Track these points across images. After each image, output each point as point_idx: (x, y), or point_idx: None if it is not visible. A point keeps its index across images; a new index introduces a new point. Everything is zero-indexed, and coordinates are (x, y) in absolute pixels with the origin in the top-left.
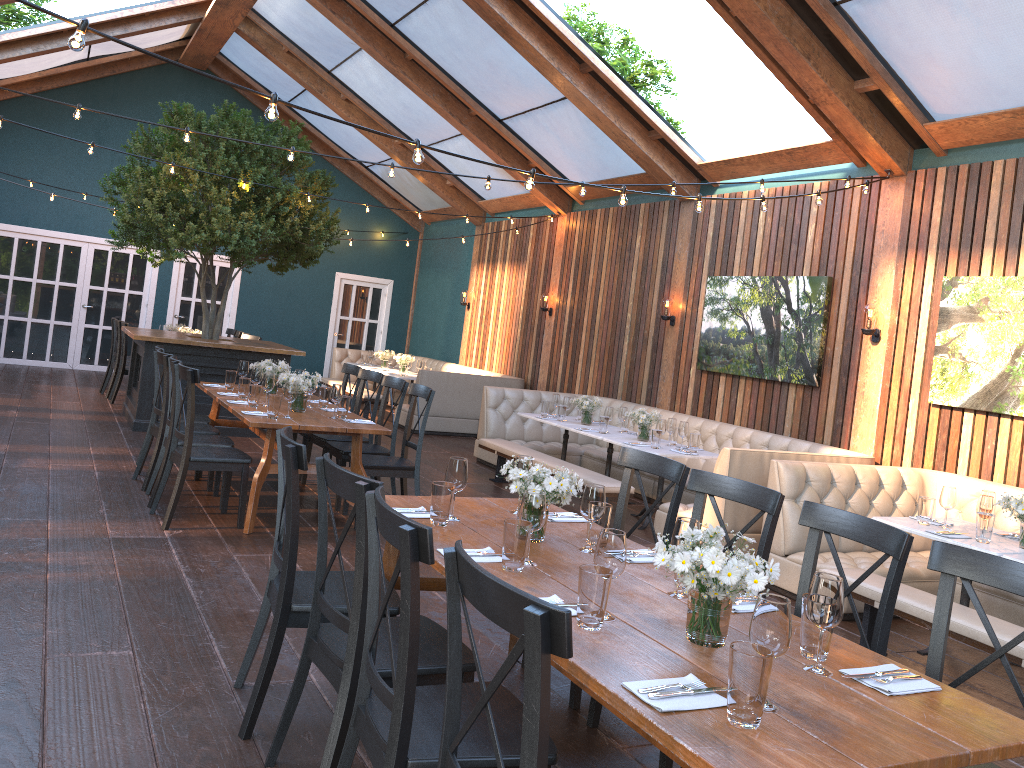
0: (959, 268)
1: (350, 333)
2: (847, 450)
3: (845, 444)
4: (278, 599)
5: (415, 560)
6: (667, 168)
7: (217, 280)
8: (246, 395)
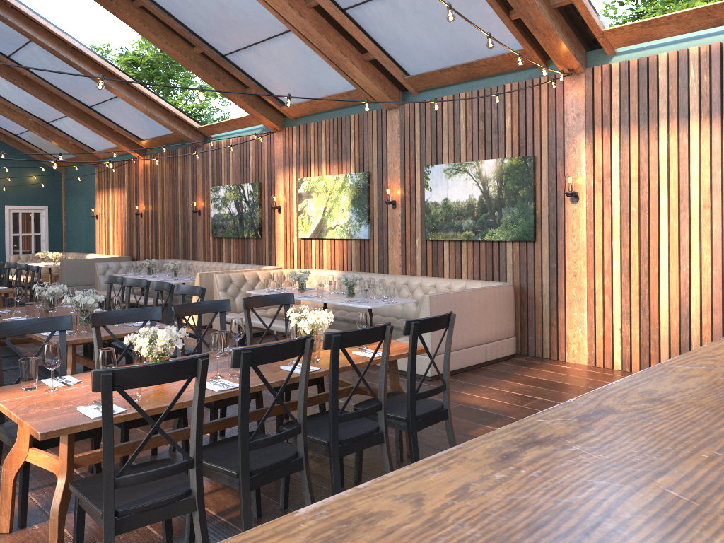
0: (304, 173)
1: (22, 244)
2: (273, 266)
3: (274, 263)
4: None
5: None
6: (183, 130)
7: None
8: None
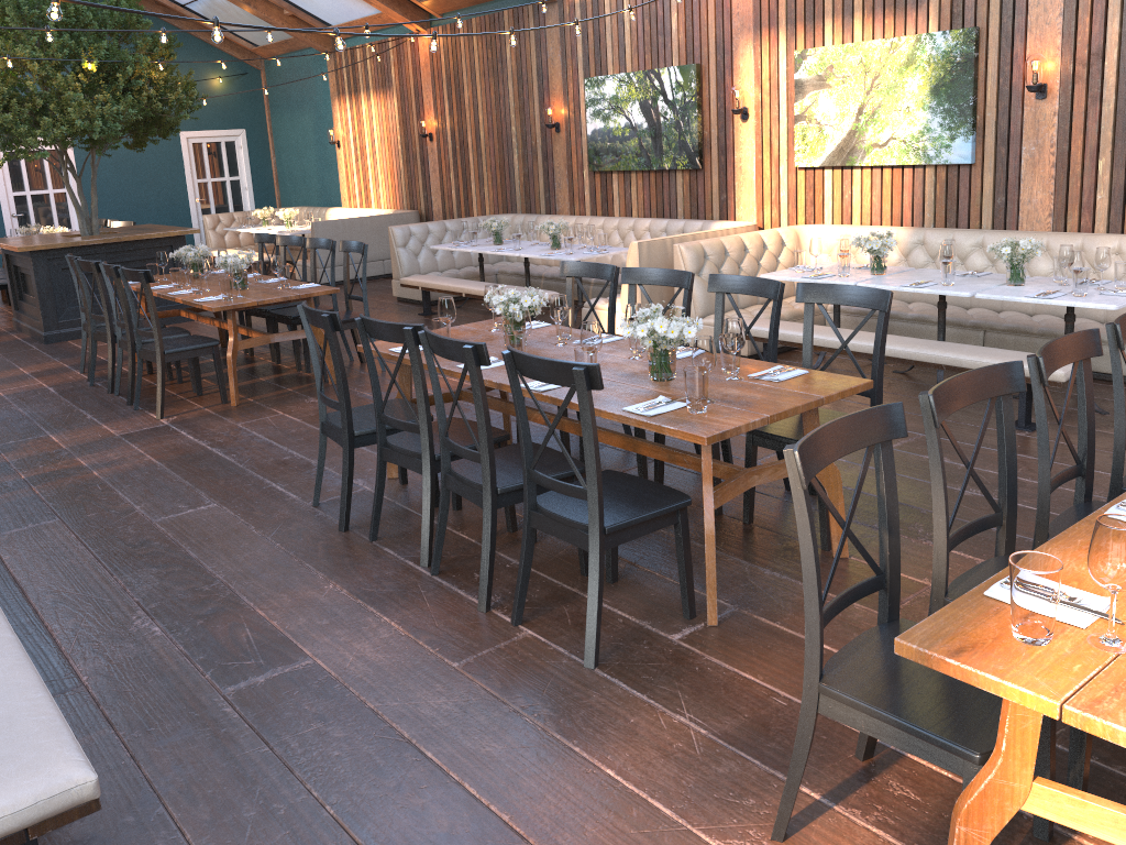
0: (806, 41)
1: (213, 196)
2: (734, 221)
3: (732, 216)
4: (343, 430)
5: (478, 365)
6: None
7: (48, 166)
8: (181, 284)
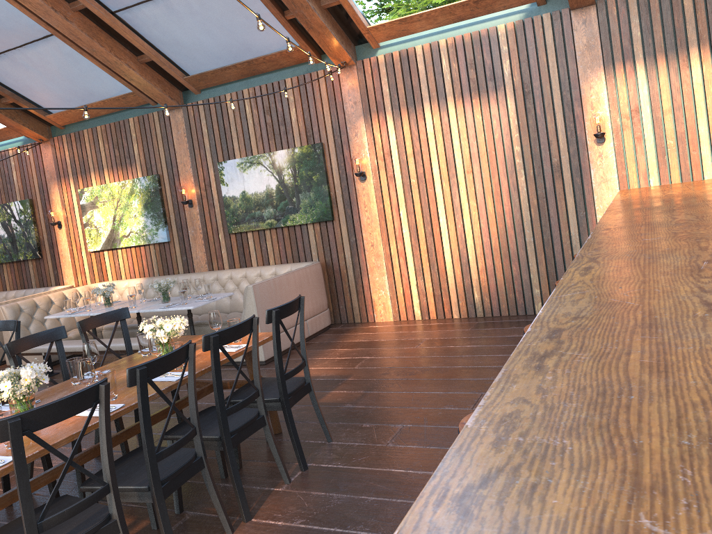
0: (84, 184)
1: None
2: (62, 286)
3: (62, 283)
4: None
5: None
6: None
7: None
8: None
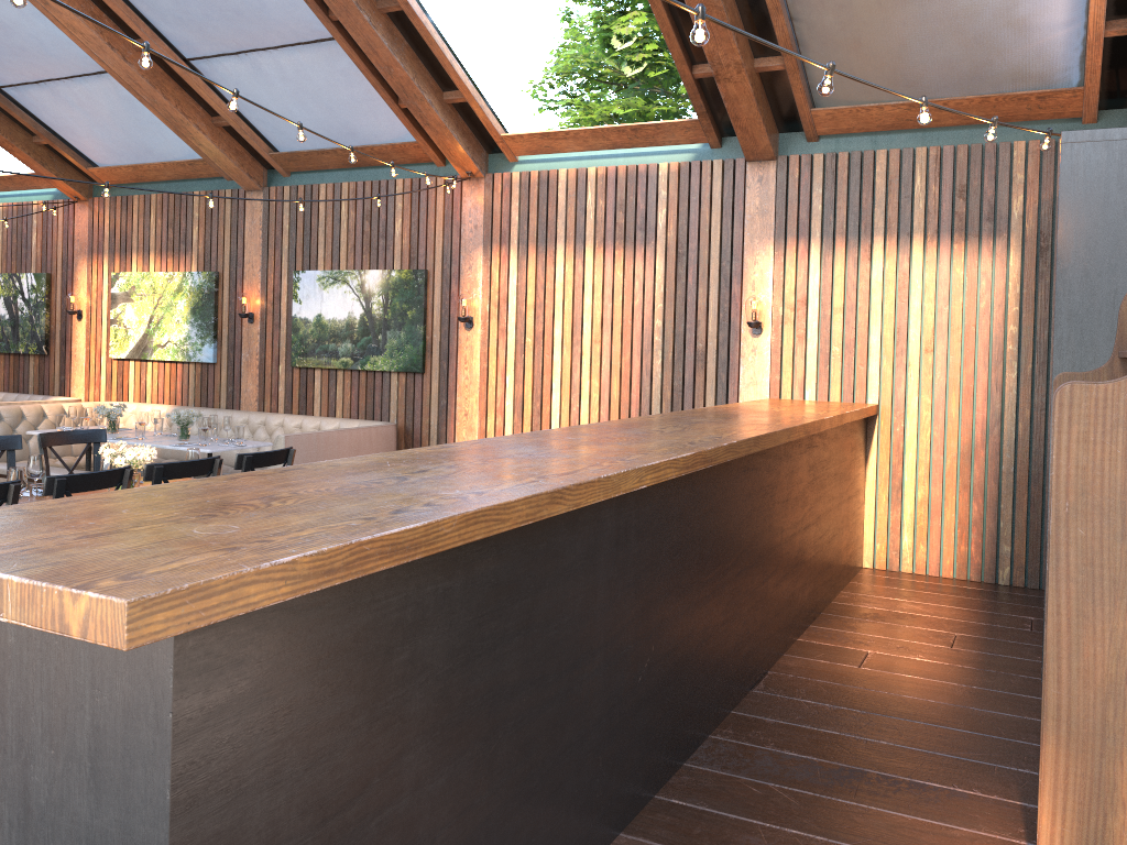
0: (121, 266)
1: None
2: (66, 397)
3: (68, 393)
4: None
5: None
6: None
7: None
8: None
